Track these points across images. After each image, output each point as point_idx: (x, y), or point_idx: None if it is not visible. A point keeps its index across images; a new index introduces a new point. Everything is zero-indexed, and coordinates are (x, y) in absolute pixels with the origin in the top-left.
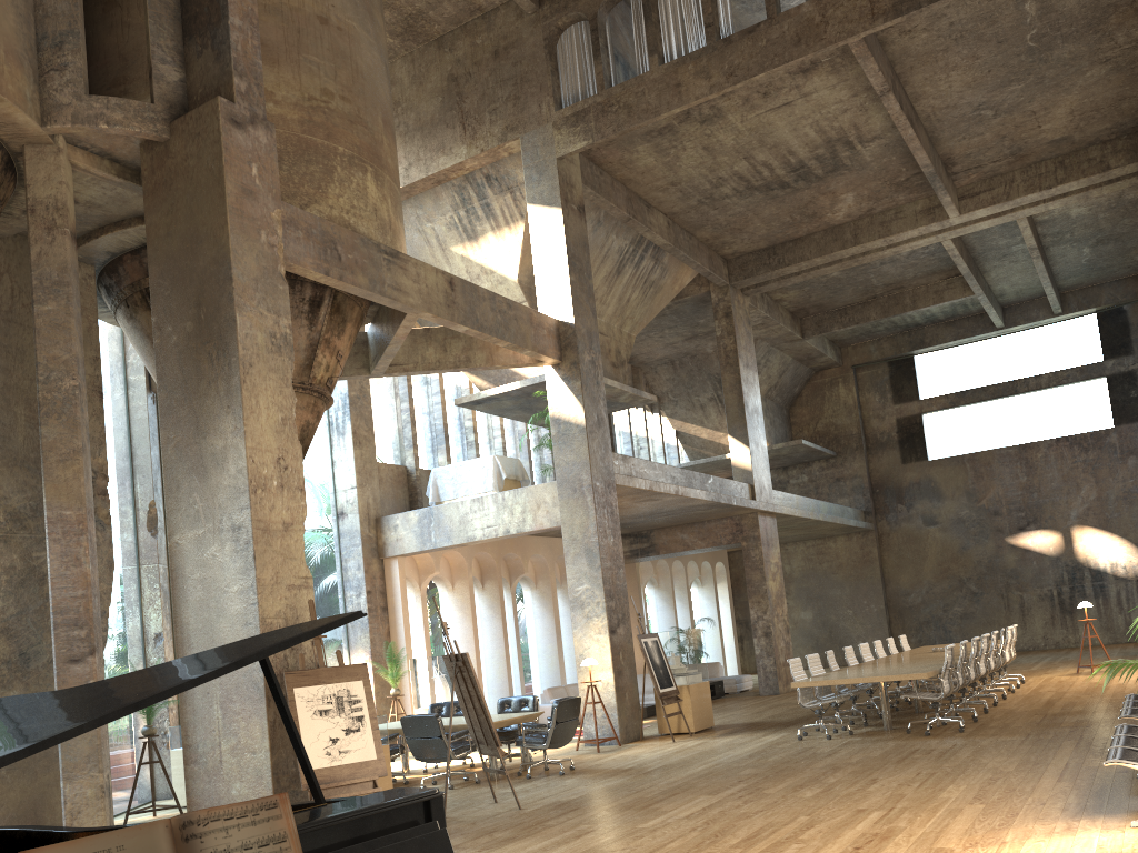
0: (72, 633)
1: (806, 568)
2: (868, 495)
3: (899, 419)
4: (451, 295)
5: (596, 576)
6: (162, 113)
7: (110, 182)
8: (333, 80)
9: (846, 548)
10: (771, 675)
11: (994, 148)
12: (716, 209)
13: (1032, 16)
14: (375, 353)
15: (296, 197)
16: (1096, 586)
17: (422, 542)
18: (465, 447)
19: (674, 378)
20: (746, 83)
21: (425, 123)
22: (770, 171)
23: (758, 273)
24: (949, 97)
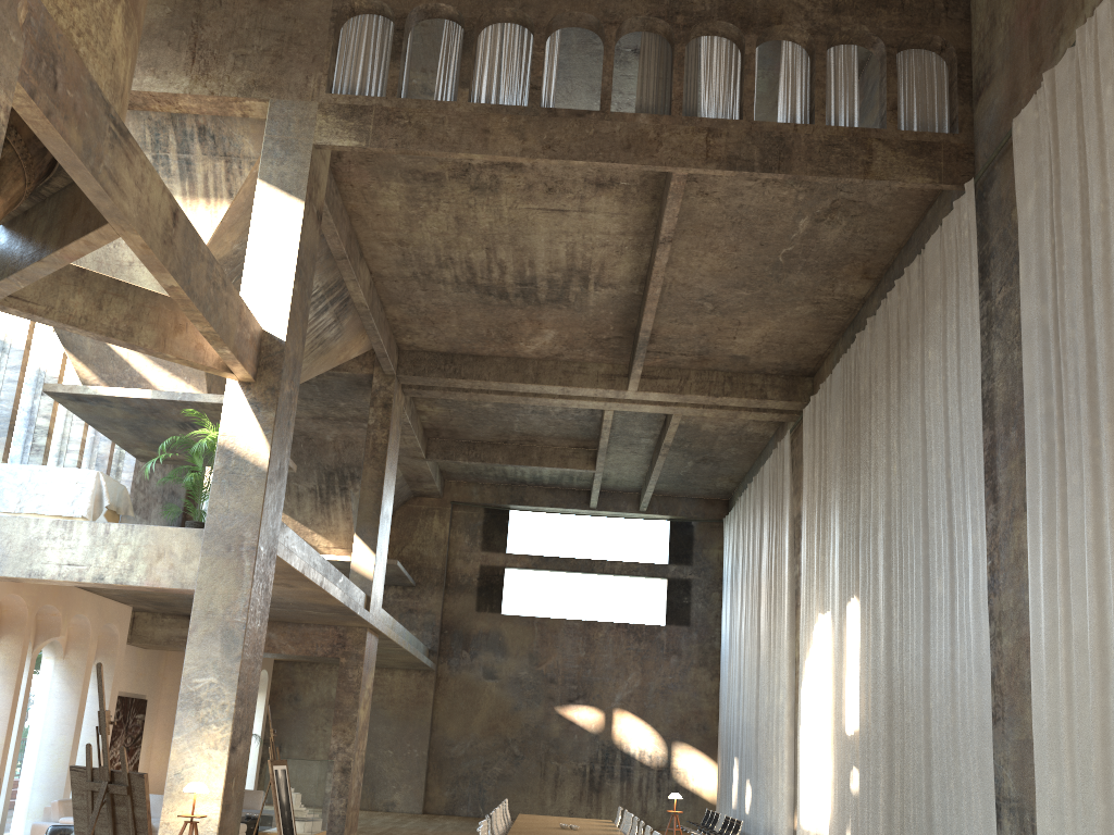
0: None
1: None
2: (437, 634)
3: (483, 566)
4: (171, 231)
5: (230, 669)
6: None
7: None
8: None
9: (402, 683)
10: (338, 820)
11: (690, 341)
12: (425, 290)
13: (799, 233)
14: None
15: None
16: (624, 770)
17: None
18: (28, 450)
19: None
20: (561, 164)
21: None
22: (501, 274)
23: (430, 375)
24: (692, 276)
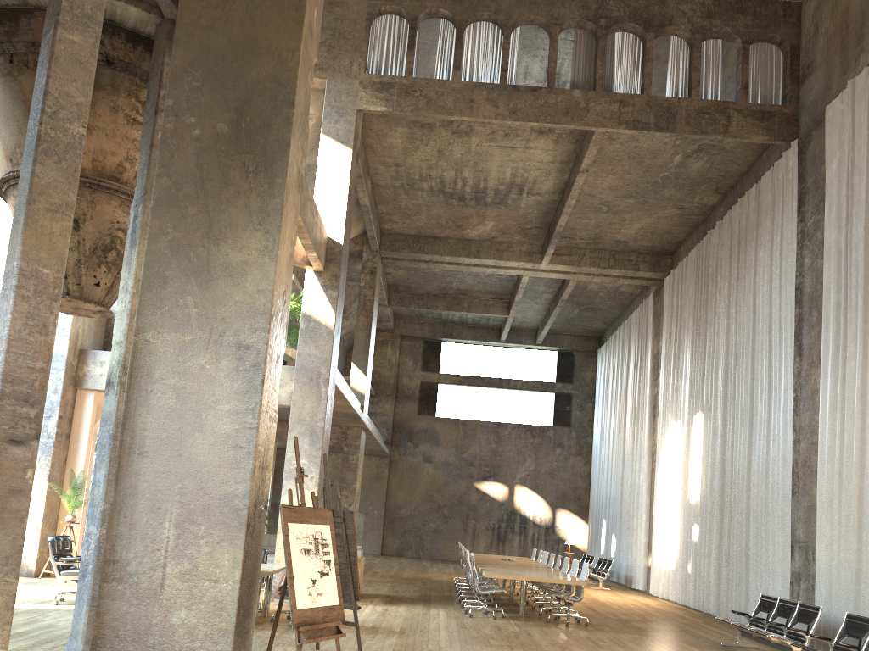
0: (19, 409)
1: (333, 473)
2: (390, 431)
3: (423, 382)
4: None
5: (315, 455)
6: None
7: None
8: None
9: (366, 465)
10: None
11: (588, 231)
12: (407, 195)
13: (674, 164)
14: None
15: None
16: (521, 527)
17: None
18: None
19: None
20: (521, 124)
21: None
22: (462, 186)
23: (403, 251)
24: (596, 189)
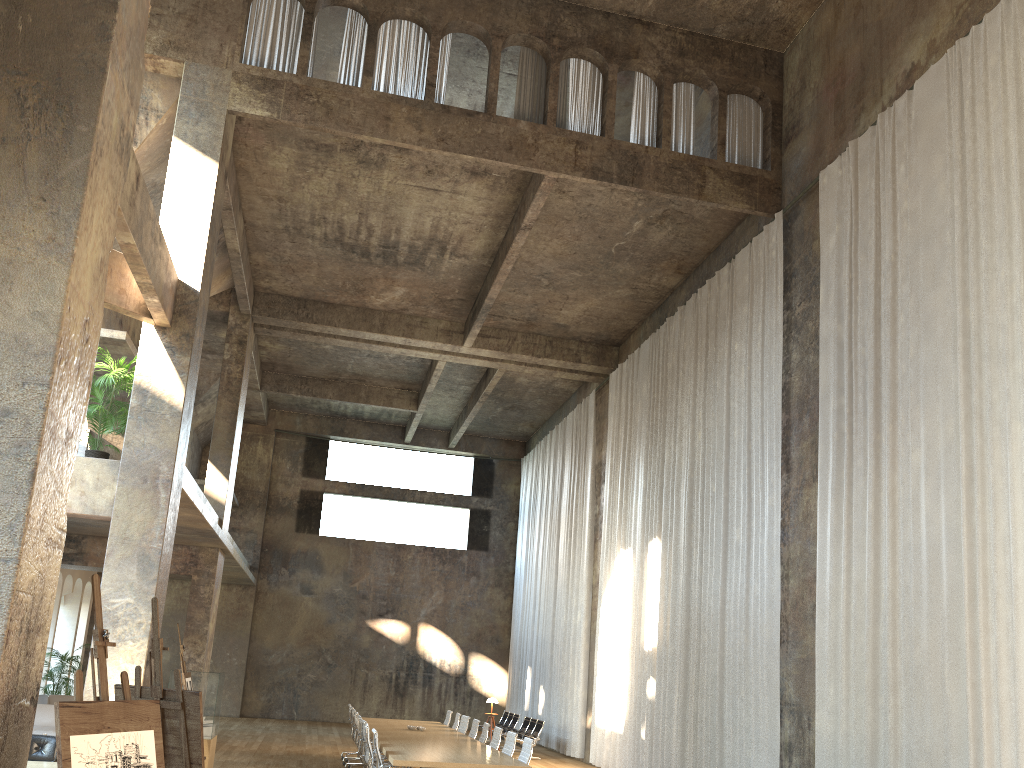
0: None
1: (177, 608)
2: (259, 552)
3: (304, 491)
4: (134, 194)
5: (146, 591)
6: None
7: None
8: None
9: (224, 597)
10: None
11: (523, 309)
12: (293, 242)
13: (632, 232)
14: None
15: None
16: (426, 677)
17: None
18: None
19: None
20: (452, 156)
21: None
22: (368, 236)
23: (284, 317)
24: (536, 256)
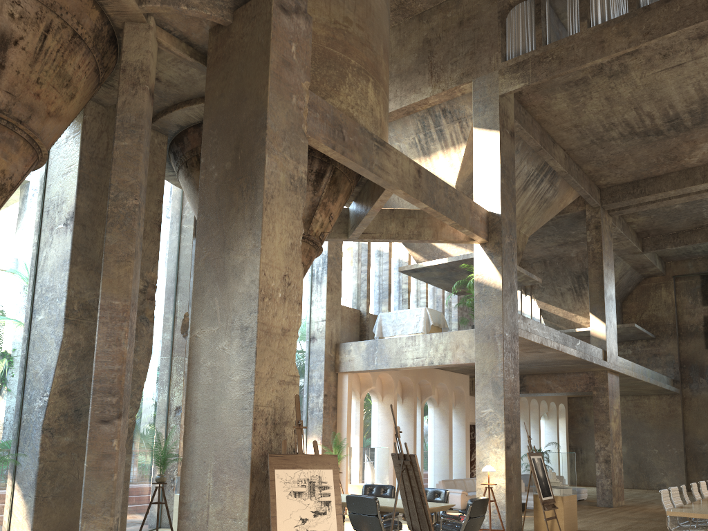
0: (106, 399)
1: (624, 415)
2: (677, 369)
3: (706, 316)
4: (418, 180)
5: (498, 404)
6: (229, 3)
7: (184, 61)
8: (353, 12)
9: (657, 404)
10: (607, 492)
11: None
12: (602, 148)
13: None
14: (353, 223)
15: (316, 91)
16: None
17: (367, 364)
18: (400, 302)
19: (544, 272)
20: (659, 40)
21: (403, 72)
22: (651, 120)
23: (623, 199)
24: None
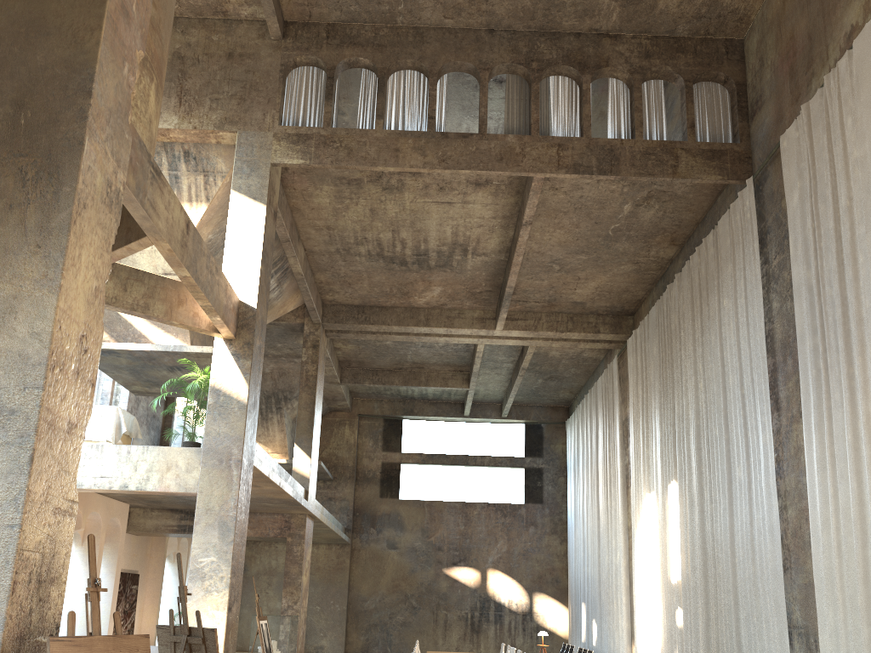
0: None
1: None
2: (351, 516)
3: (384, 463)
4: (186, 238)
5: (226, 551)
6: None
7: None
8: None
9: (325, 554)
10: None
11: (542, 292)
12: (344, 261)
13: (624, 214)
14: None
15: None
16: (497, 615)
17: None
18: None
19: None
20: (452, 172)
21: None
22: (402, 248)
23: (347, 322)
24: (544, 246)
